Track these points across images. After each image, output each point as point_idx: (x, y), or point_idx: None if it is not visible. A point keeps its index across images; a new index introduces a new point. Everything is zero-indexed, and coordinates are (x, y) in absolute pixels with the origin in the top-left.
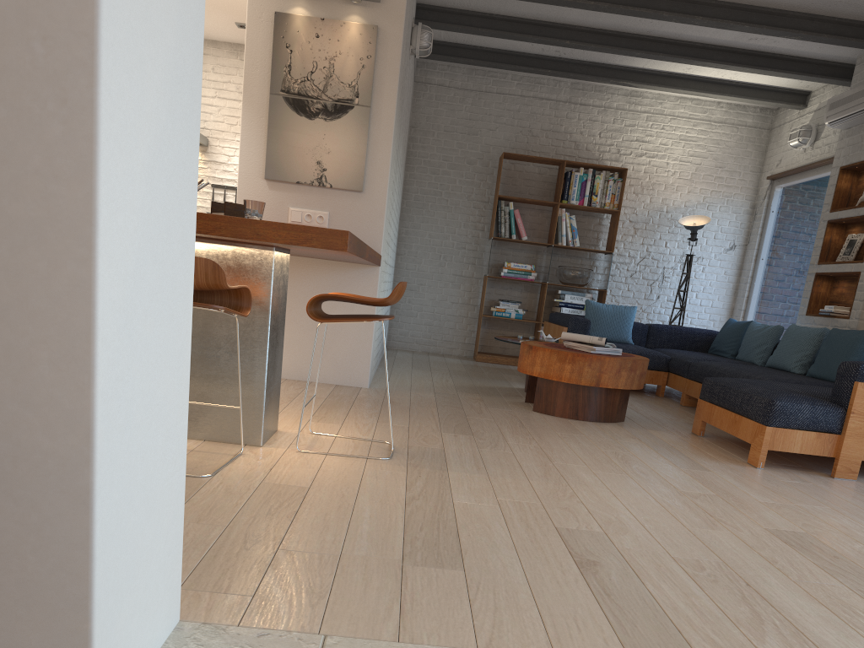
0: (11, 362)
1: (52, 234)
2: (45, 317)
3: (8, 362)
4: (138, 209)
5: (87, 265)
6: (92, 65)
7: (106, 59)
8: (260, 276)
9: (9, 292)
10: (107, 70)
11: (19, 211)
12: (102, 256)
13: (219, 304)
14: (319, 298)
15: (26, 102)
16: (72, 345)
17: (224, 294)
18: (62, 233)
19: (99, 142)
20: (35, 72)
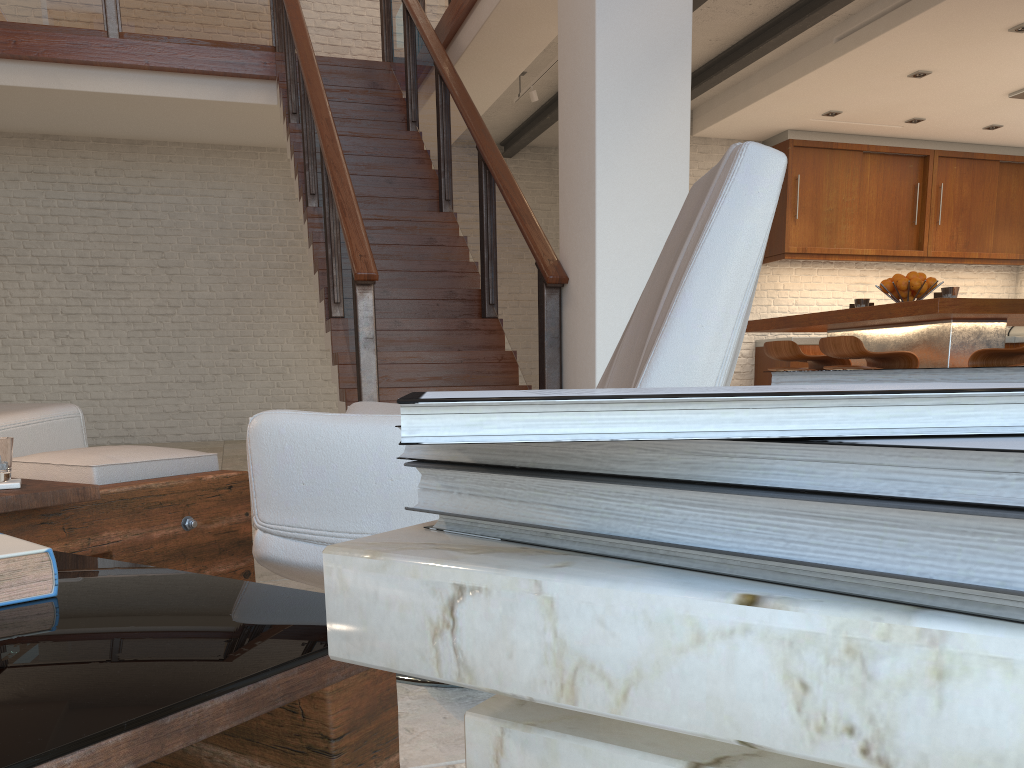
0: (585, 372)
1: (590, 331)
2: (589, 357)
3: (585, 372)
4: (625, 319)
5: (594, 339)
6: (594, 281)
7: (599, 277)
8: (941, 343)
9: (585, 351)
10: (600, 280)
11: (586, 326)
12: (598, 335)
13: (897, 367)
14: (980, 353)
15: (587, 295)
16: (592, 364)
17: (900, 360)
18: (591, 331)
19: (595, 302)
20: (588, 287)
